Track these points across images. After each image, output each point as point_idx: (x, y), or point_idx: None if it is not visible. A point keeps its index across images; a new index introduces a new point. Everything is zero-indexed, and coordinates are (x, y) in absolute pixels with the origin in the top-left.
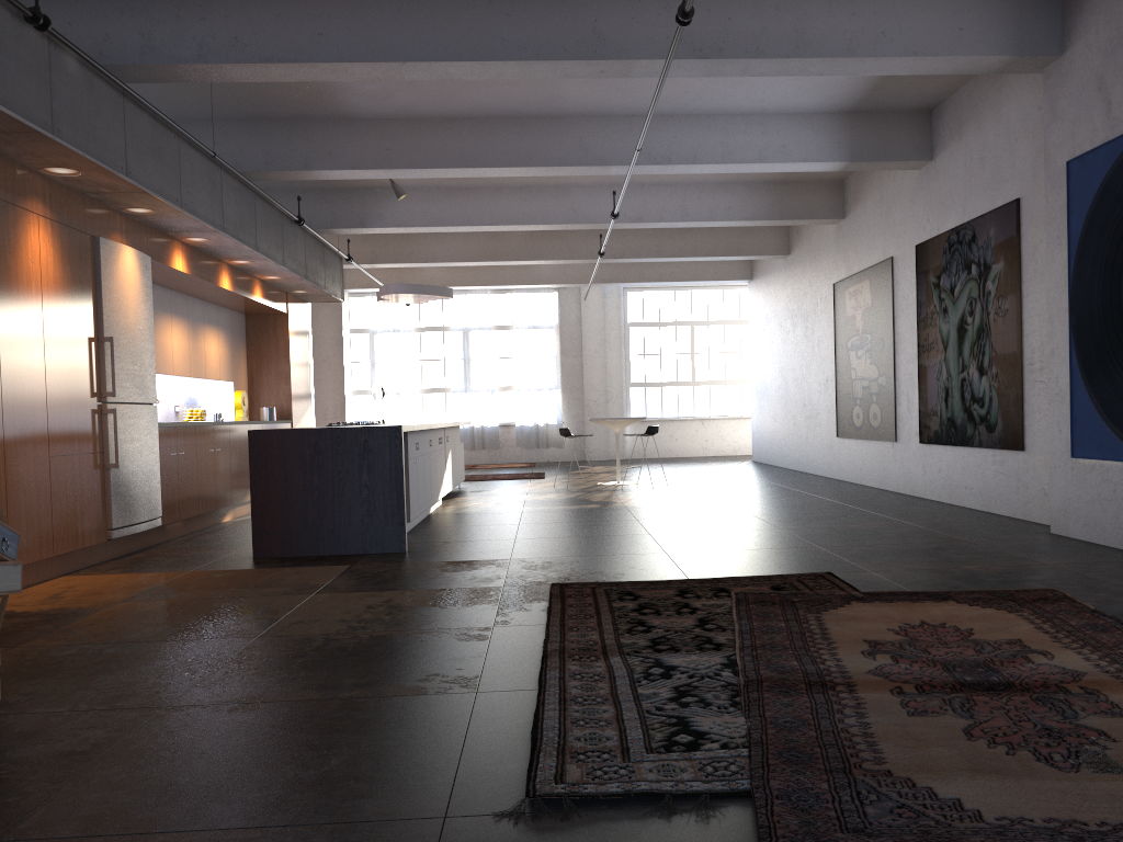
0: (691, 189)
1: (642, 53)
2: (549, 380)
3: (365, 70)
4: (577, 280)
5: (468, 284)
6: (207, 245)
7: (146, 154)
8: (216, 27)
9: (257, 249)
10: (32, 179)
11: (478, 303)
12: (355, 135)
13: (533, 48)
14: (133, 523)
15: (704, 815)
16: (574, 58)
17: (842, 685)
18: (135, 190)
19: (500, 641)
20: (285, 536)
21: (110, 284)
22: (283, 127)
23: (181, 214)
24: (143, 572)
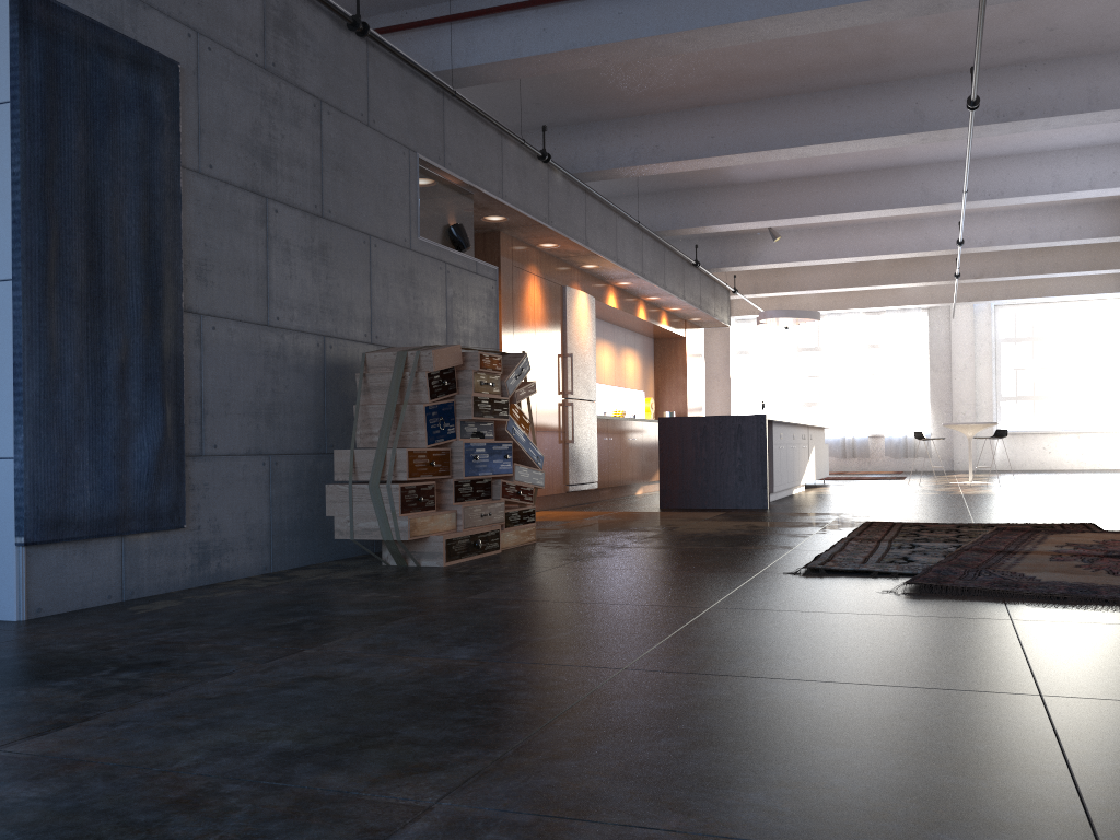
0: (1040, 212)
1: (954, 123)
2: (918, 395)
3: (743, 158)
4: (942, 299)
5: (840, 308)
6: (630, 287)
7: (597, 228)
8: (644, 140)
9: (664, 288)
10: (531, 252)
11: (851, 324)
12: (739, 196)
13: (867, 129)
14: (580, 483)
15: (892, 578)
16: (898, 133)
17: (1021, 552)
18: (589, 253)
19: (815, 538)
20: (681, 493)
21: (571, 318)
22: (685, 195)
23: (616, 267)
24: (589, 511)
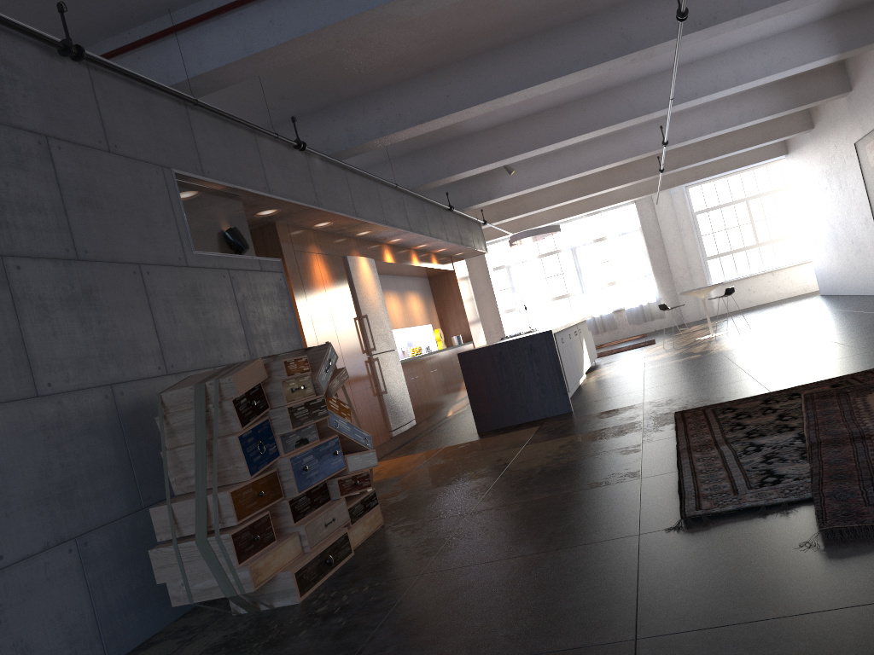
0: (719, 105)
1: (658, 39)
2: (643, 270)
3: (479, 109)
4: (647, 191)
5: (568, 216)
6: (401, 241)
7: (362, 199)
8: (387, 112)
9: (430, 235)
10: (308, 233)
11: (577, 226)
12: (476, 144)
13: (583, 61)
14: (401, 425)
15: (785, 512)
16: (612, 58)
17: None
18: (361, 223)
19: (648, 451)
20: (494, 416)
21: (358, 283)
22: (430, 153)
23: (386, 228)
24: (417, 453)
